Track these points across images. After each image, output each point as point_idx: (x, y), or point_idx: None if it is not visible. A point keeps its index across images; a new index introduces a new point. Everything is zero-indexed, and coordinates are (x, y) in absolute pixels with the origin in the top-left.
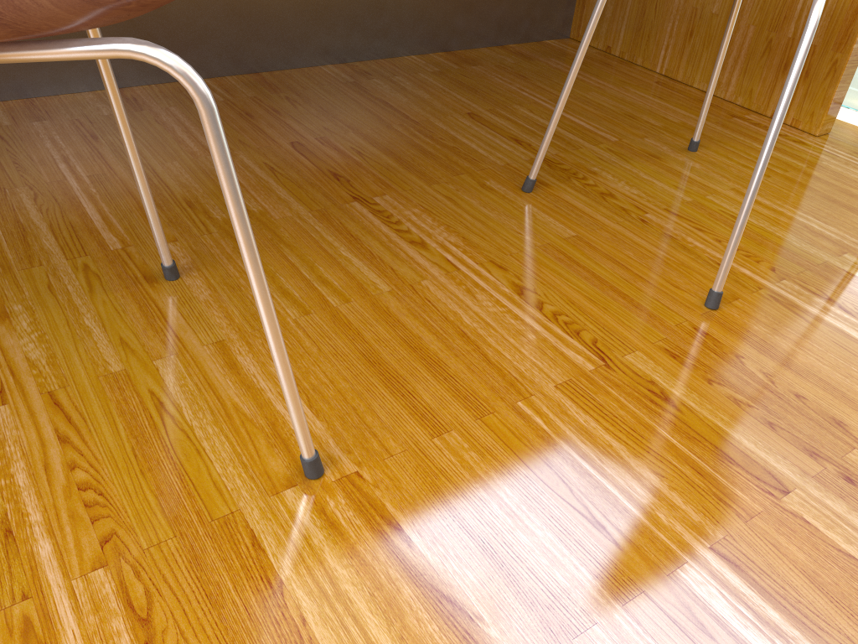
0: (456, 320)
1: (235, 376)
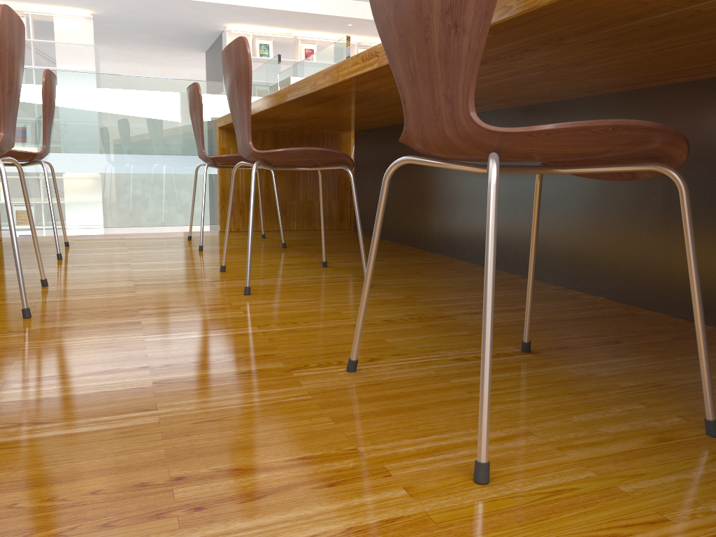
0: (8, 274)
1: None
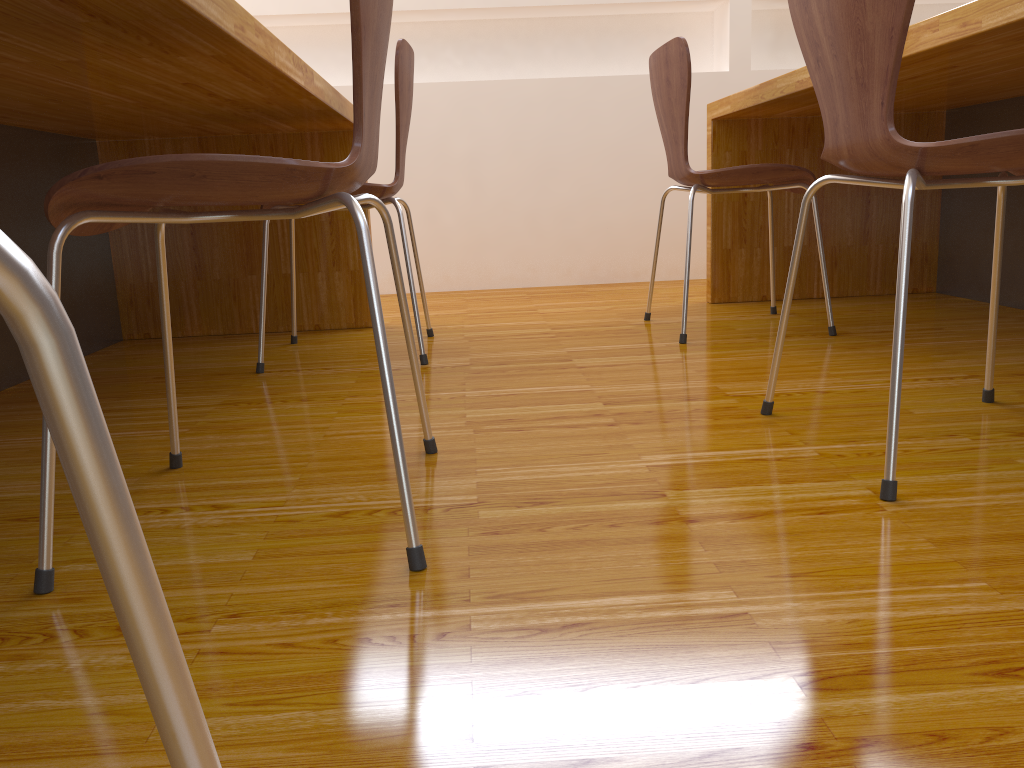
0: None
1: (1016, 489)
